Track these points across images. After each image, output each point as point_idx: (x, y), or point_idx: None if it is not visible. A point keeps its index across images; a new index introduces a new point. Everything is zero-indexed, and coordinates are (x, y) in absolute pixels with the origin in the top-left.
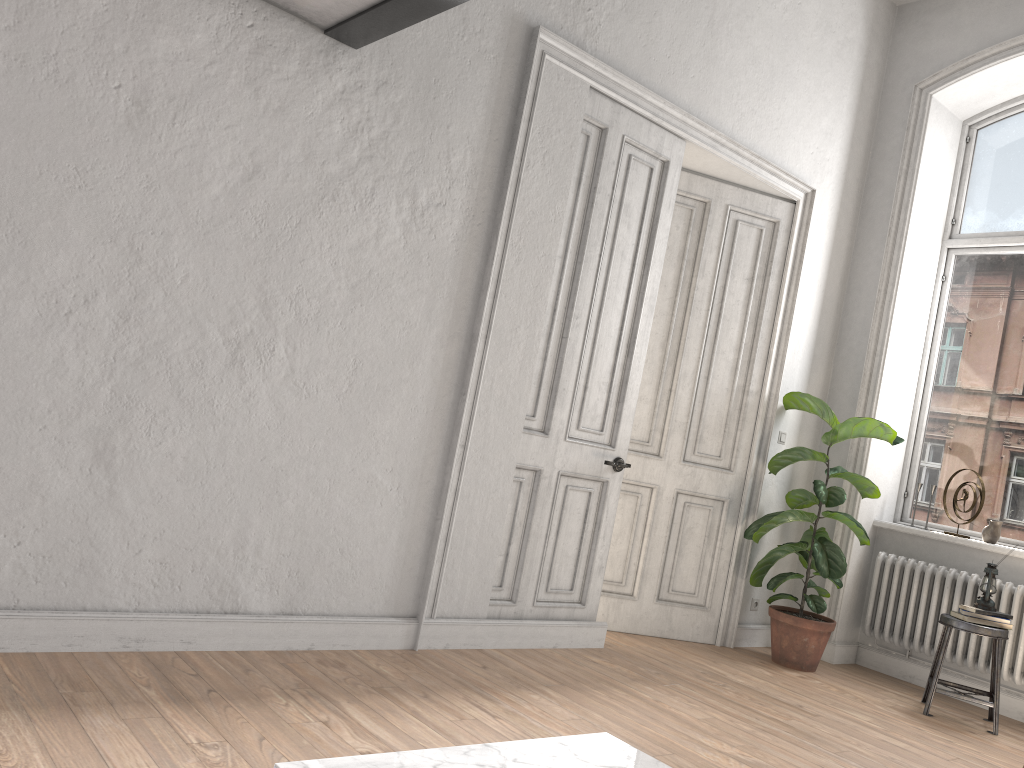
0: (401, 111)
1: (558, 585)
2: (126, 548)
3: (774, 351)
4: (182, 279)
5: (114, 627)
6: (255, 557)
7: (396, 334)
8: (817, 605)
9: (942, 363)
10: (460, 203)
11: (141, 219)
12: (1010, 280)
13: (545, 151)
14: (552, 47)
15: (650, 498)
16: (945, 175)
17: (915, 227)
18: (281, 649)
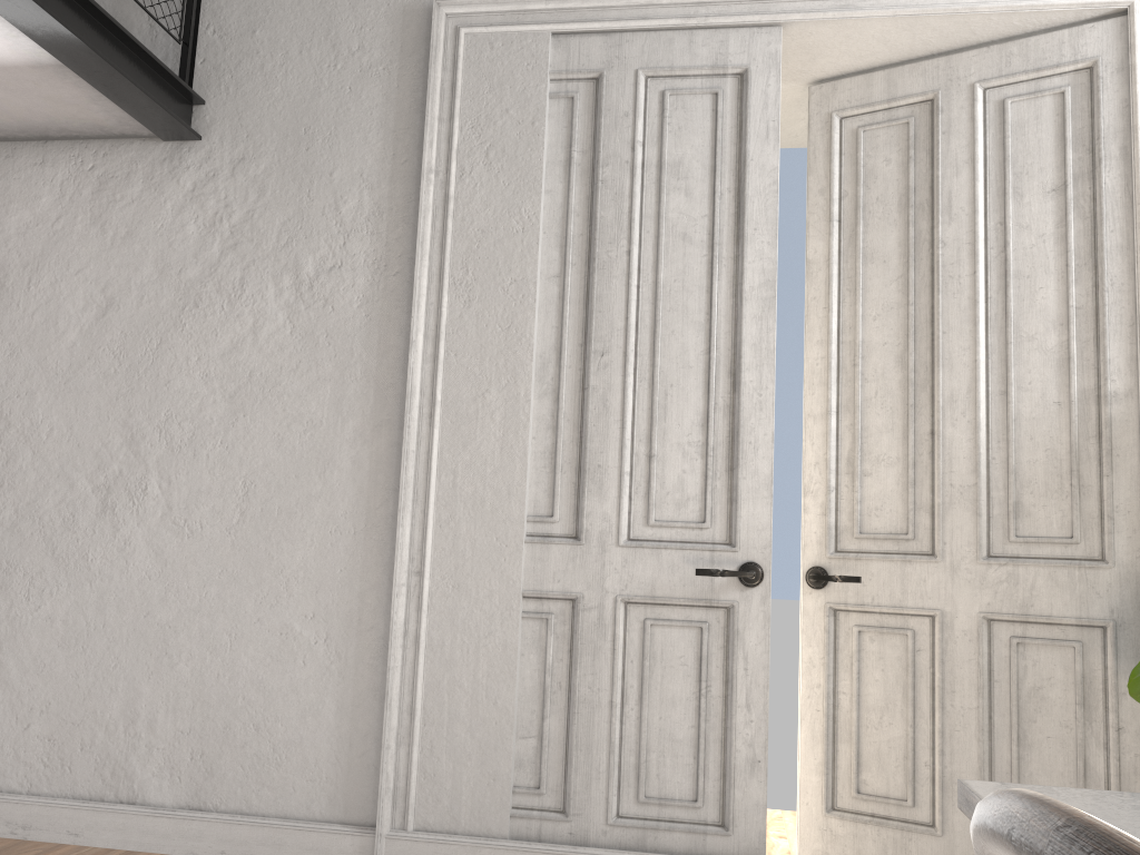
0: (266, 181)
1: (664, 791)
2: (15, 722)
3: None
4: (47, 434)
5: (1, 809)
6: (149, 734)
7: (296, 440)
8: None
9: None
10: (363, 256)
11: (7, 386)
12: None
13: (488, 146)
14: (471, 15)
15: (933, 636)
16: None
17: None
18: (183, 854)
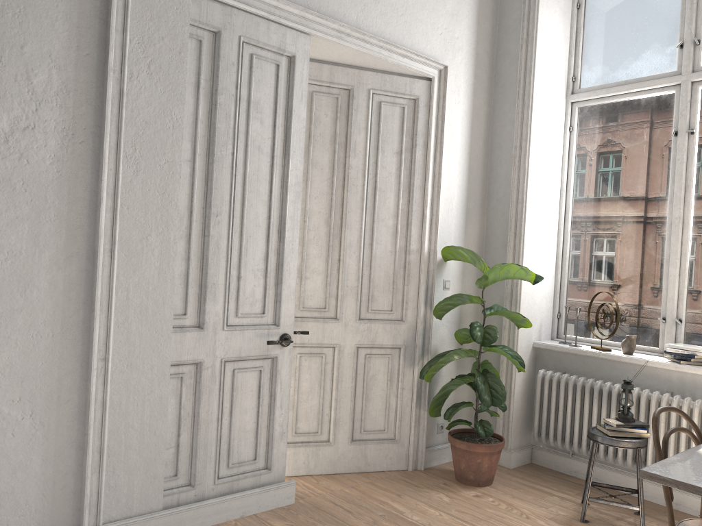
0: None
1: (240, 459)
2: None
3: (428, 212)
4: None
5: None
6: None
7: None
8: (486, 430)
9: (577, 201)
10: (53, 123)
11: None
12: (624, 124)
13: (150, 60)
14: None
15: (333, 356)
16: (562, 39)
17: (540, 88)
18: None
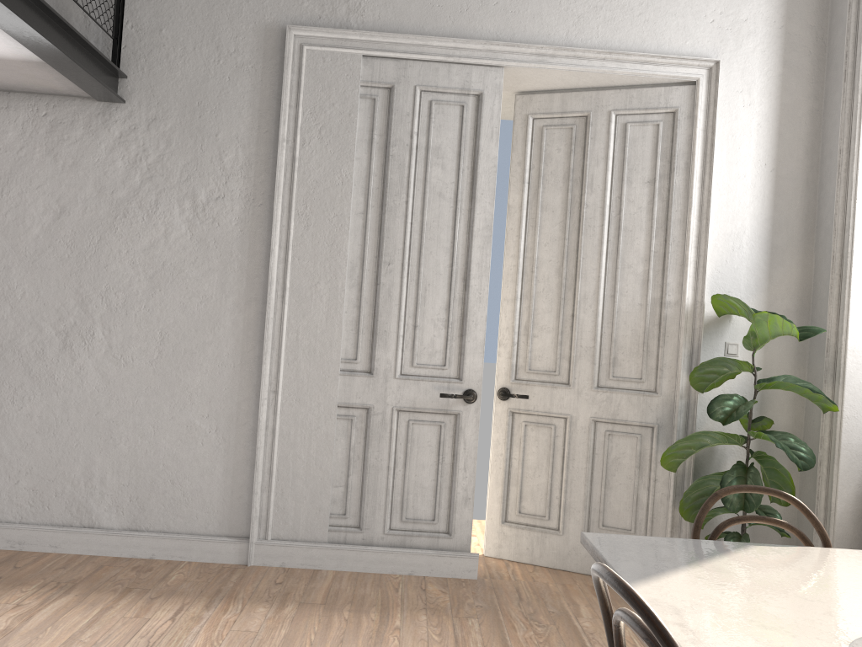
0: (171, 136)
1: (416, 515)
2: (8, 480)
3: (692, 253)
4: (21, 295)
5: (3, 533)
6: (101, 486)
7: (195, 307)
8: None
9: None
10: (238, 192)
11: None
12: None
13: (320, 126)
14: (311, 37)
15: (565, 429)
16: None
17: None
18: (127, 556)
